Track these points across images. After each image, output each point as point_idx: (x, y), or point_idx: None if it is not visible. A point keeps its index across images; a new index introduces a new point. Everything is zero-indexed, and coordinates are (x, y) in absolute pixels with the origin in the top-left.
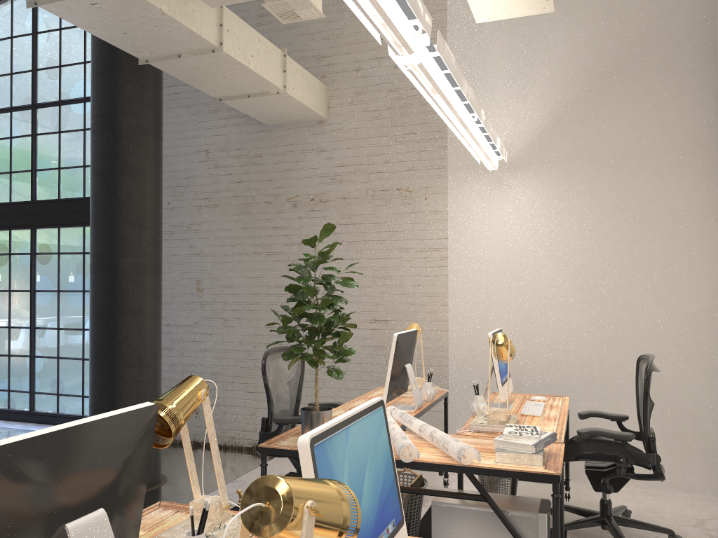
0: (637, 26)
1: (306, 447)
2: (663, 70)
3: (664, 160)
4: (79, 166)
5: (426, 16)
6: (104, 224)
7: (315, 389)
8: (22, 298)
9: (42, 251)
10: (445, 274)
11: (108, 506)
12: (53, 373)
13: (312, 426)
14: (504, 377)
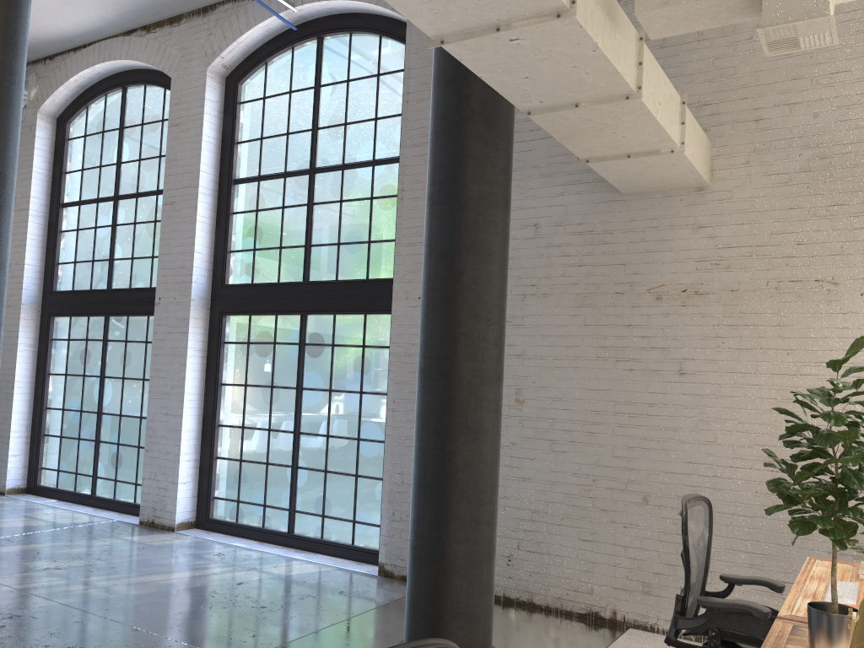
0: None
1: None
2: None
3: None
4: (363, 241)
5: None
6: (444, 318)
7: (833, 580)
8: (285, 396)
9: (312, 342)
10: None
11: None
12: (318, 490)
13: (835, 636)
14: None
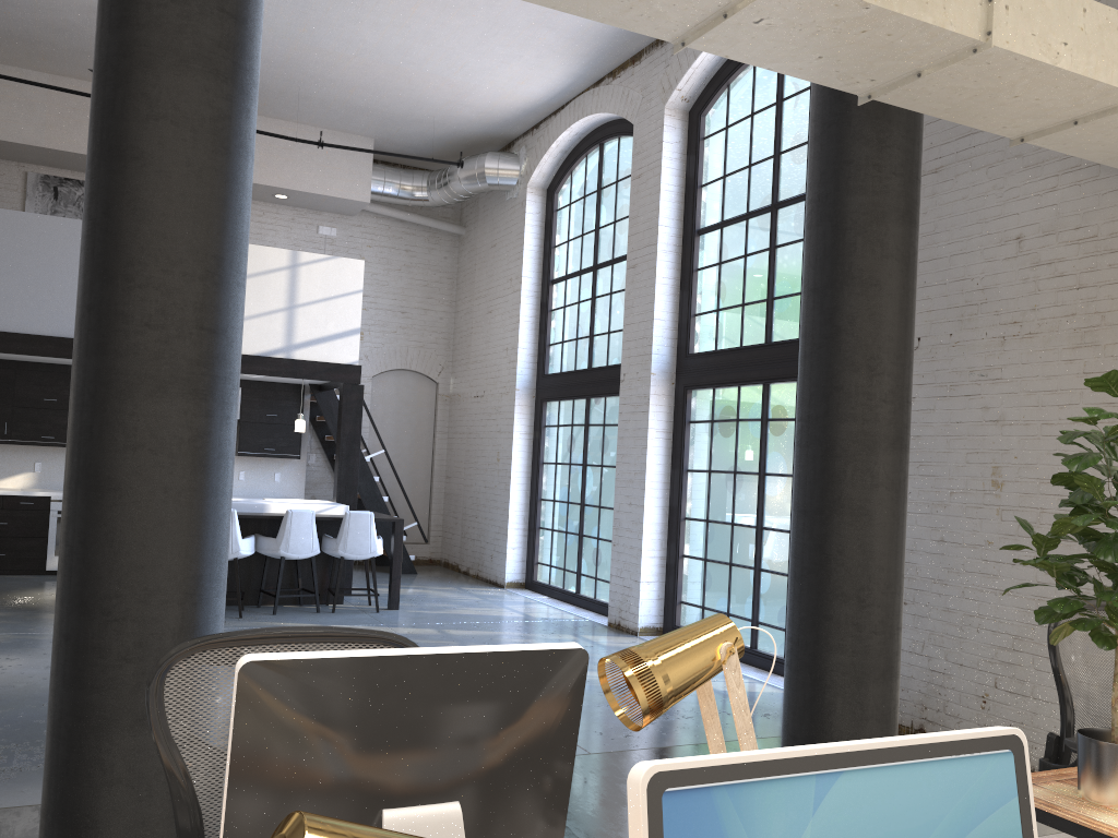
0: None
1: (637, 788)
2: None
3: None
4: None
5: None
6: (814, 369)
7: (1113, 696)
8: (748, 483)
9: (775, 417)
10: None
11: (472, 801)
12: (781, 598)
13: (1096, 771)
14: None
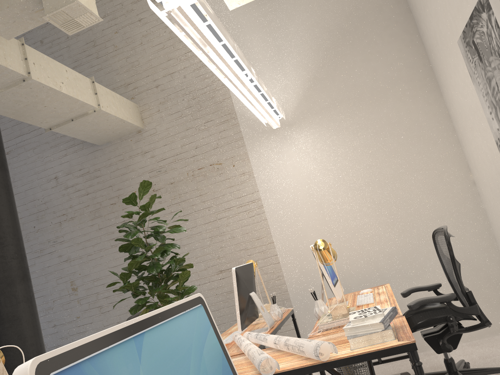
0: (348, 2)
1: None
2: (376, 27)
3: (398, 88)
4: None
5: None
6: None
7: None
8: None
9: None
10: (265, 219)
11: None
12: None
13: None
14: (334, 280)
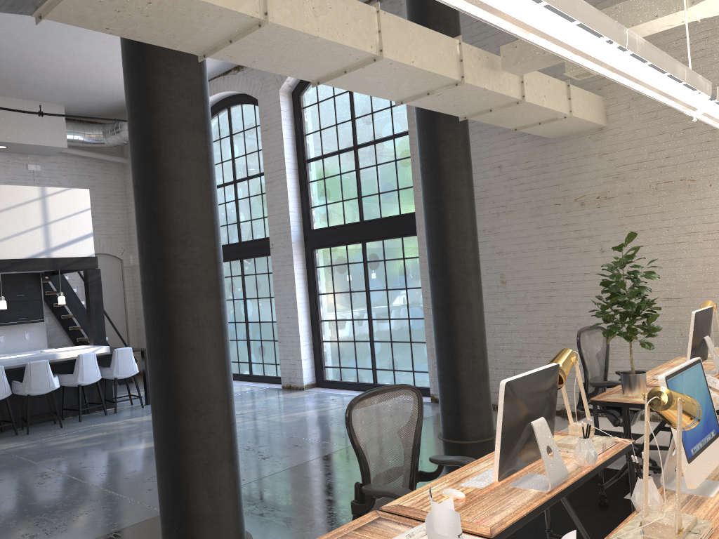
0: None
1: (663, 381)
2: None
3: None
4: (394, 190)
5: (707, 84)
6: (438, 240)
7: (630, 358)
8: (359, 296)
9: (371, 260)
10: None
11: (544, 416)
12: (388, 354)
13: (630, 385)
14: None
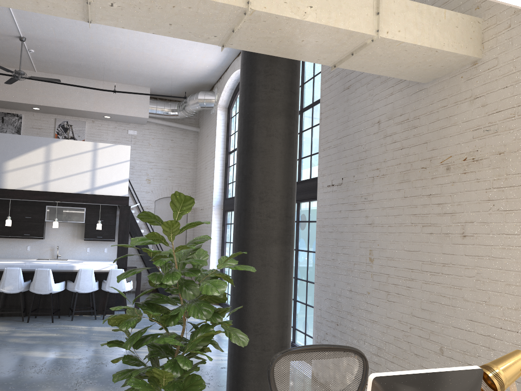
0: None
1: None
2: None
3: None
4: None
5: None
6: (236, 199)
7: None
8: None
9: (302, 220)
10: None
11: None
12: (304, 316)
13: None
14: None
